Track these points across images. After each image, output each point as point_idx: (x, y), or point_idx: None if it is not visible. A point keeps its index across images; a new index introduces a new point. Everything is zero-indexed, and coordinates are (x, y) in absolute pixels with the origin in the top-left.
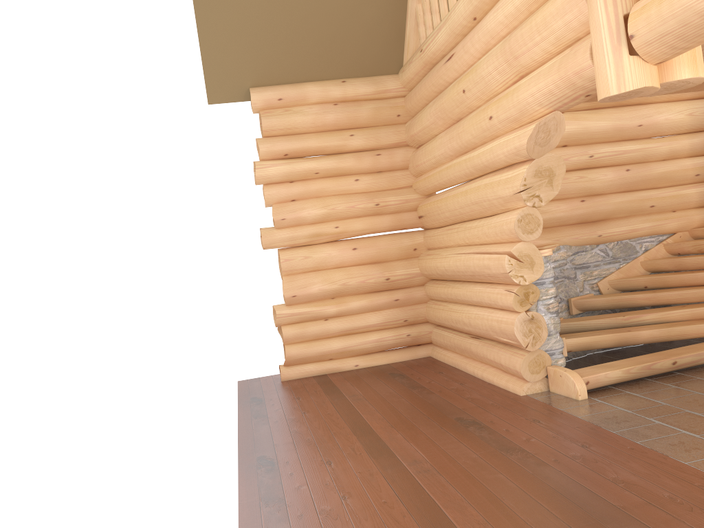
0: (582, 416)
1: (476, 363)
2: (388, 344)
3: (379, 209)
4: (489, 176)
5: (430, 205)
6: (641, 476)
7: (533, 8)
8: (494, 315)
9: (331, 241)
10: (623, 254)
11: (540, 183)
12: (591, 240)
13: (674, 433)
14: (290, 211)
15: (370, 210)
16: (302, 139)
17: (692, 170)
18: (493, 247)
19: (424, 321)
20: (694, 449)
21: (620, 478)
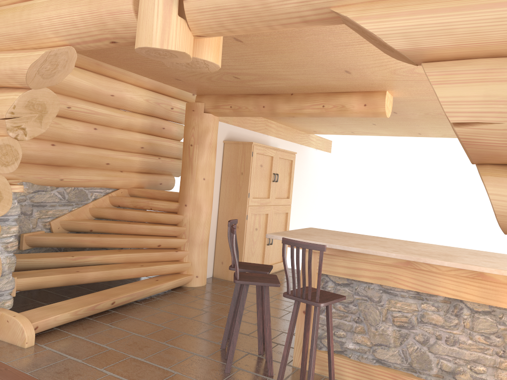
0: (31, 372)
1: None
2: None
3: None
4: None
5: None
6: None
7: None
8: None
9: None
10: (77, 199)
11: (30, 116)
12: (53, 182)
13: None
14: None
15: None
16: None
17: (140, 143)
18: None
19: None
20: None
21: None
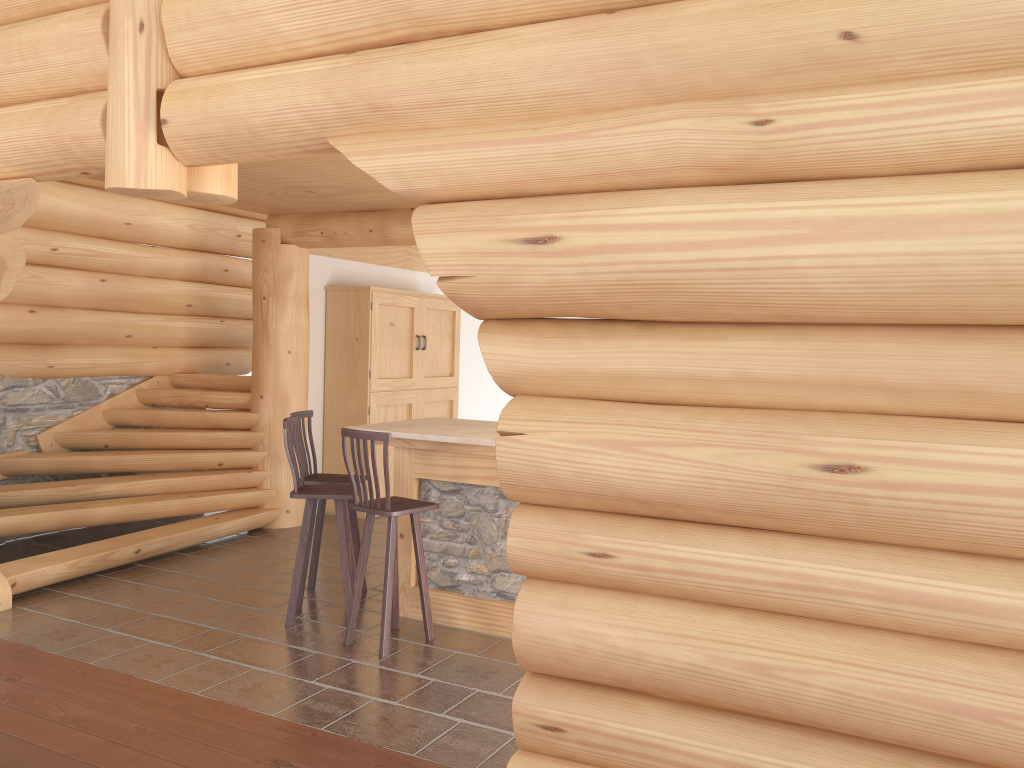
0: (6, 636)
1: None
2: None
3: None
4: None
5: None
6: (99, 707)
7: (14, 15)
8: None
9: None
10: (80, 396)
11: None
12: (37, 372)
13: (140, 645)
14: None
15: None
16: None
17: (185, 298)
18: None
19: None
20: (166, 663)
21: (70, 715)
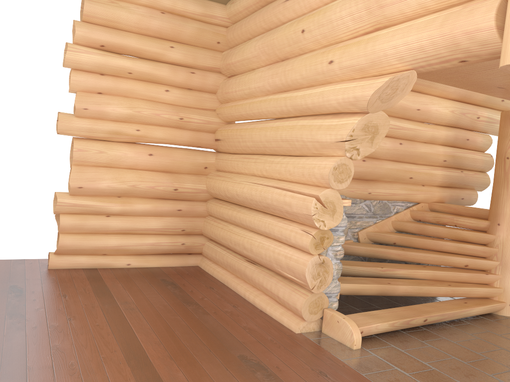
0: (366, 374)
1: (247, 286)
2: (163, 249)
3: (182, 123)
4: (307, 118)
5: (231, 132)
6: None
7: None
8: (282, 249)
9: (129, 142)
10: (381, 211)
11: (364, 137)
12: (362, 196)
13: None
14: (94, 103)
15: (173, 122)
16: (122, 35)
17: (443, 156)
18: (297, 186)
19: (199, 233)
20: None
21: None
